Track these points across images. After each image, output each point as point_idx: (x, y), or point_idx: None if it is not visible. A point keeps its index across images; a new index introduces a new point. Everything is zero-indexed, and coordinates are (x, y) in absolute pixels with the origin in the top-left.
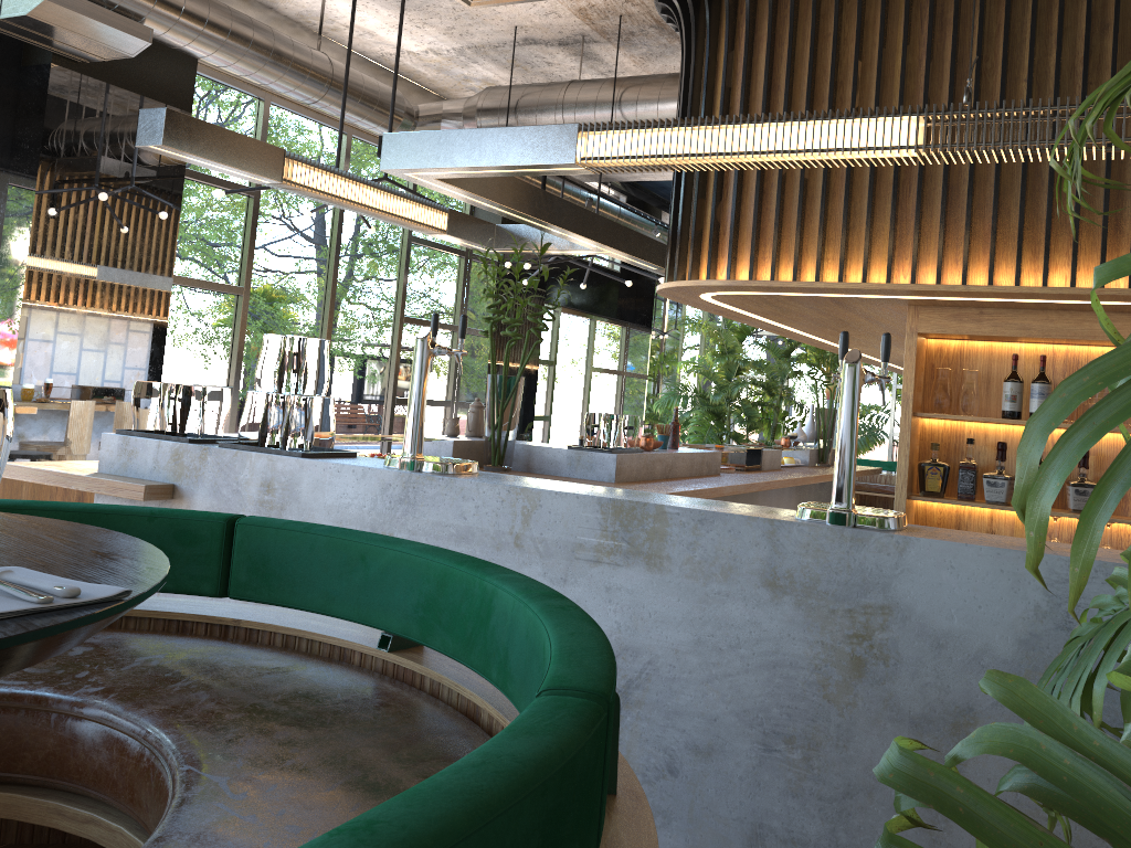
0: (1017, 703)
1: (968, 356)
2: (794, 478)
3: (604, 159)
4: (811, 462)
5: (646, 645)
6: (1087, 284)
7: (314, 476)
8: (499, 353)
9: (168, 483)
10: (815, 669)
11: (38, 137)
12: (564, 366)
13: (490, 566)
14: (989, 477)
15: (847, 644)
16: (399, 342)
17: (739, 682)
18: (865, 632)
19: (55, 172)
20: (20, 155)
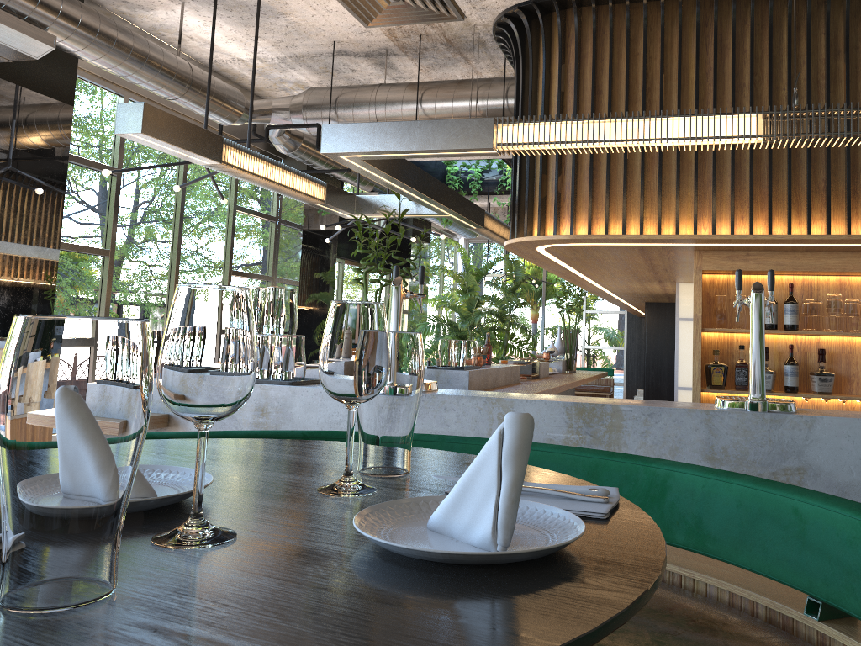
0: None
1: (733, 285)
2: (571, 382)
3: (517, 145)
4: (563, 370)
5: None
6: (836, 232)
7: (306, 400)
8: (305, 297)
9: (163, 413)
10: None
11: None
12: None
13: (639, 456)
14: None
15: None
16: None
17: None
18: None
19: None
20: None
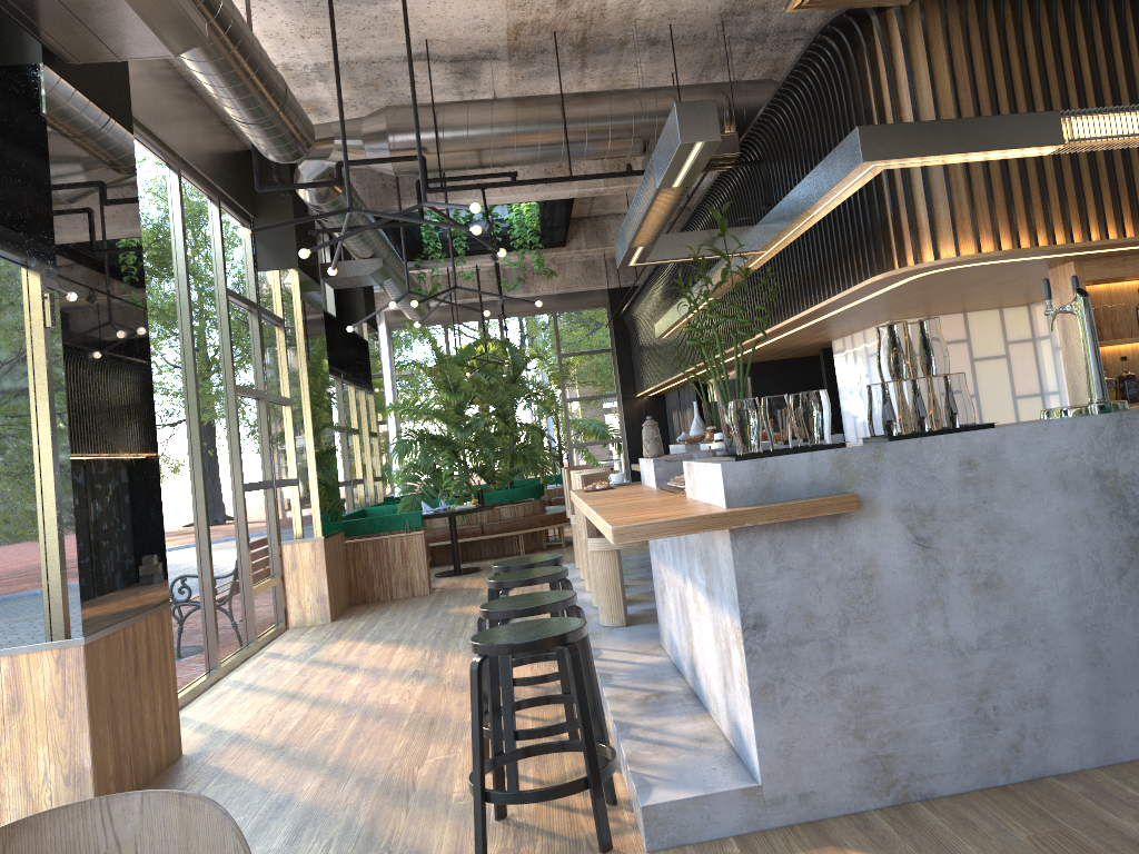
0: None
1: (1094, 297)
2: None
3: (1090, 139)
4: None
5: None
6: None
7: (1019, 440)
8: (316, 416)
9: (837, 493)
10: None
11: (40, 166)
12: None
13: None
14: None
15: None
16: (237, 417)
17: None
18: None
19: (64, 215)
20: (3, 193)
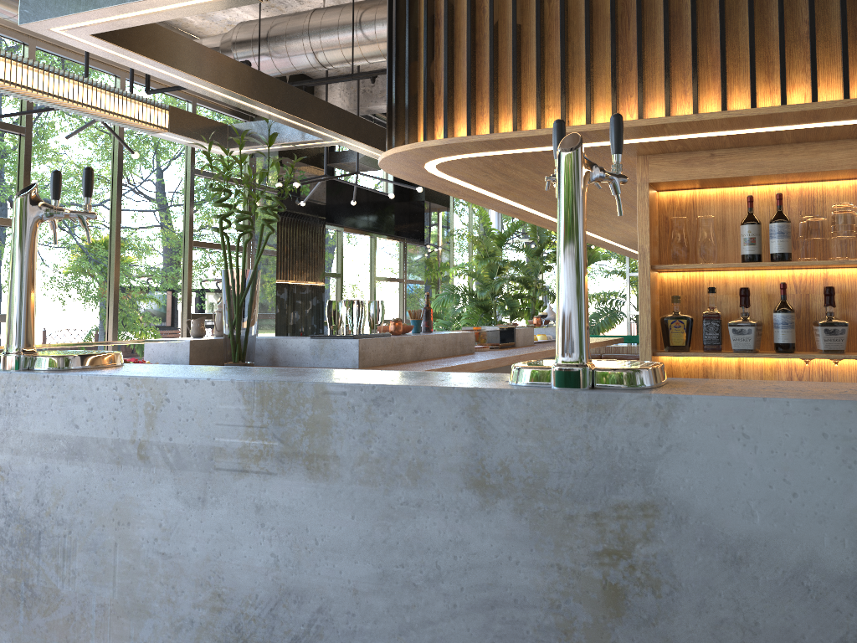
0: None
1: (701, 205)
2: (545, 351)
3: None
4: None
5: (314, 585)
6: (829, 100)
7: None
8: (286, 268)
9: None
10: (552, 607)
11: None
12: (351, 277)
13: None
14: (734, 325)
15: (596, 566)
16: (190, 264)
17: (444, 633)
18: (621, 546)
19: None
20: None
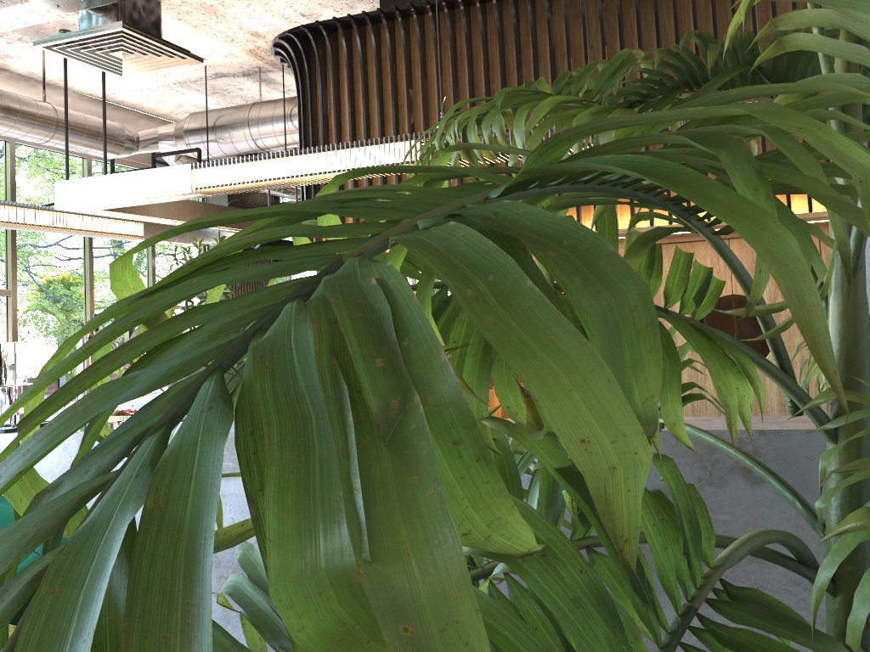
0: (245, 560)
1: None
2: None
3: (211, 188)
4: None
5: None
6: None
7: None
8: None
9: None
10: None
11: None
12: None
13: None
14: None
15: None
16: None
17: None
18: None
19: None
20: None
